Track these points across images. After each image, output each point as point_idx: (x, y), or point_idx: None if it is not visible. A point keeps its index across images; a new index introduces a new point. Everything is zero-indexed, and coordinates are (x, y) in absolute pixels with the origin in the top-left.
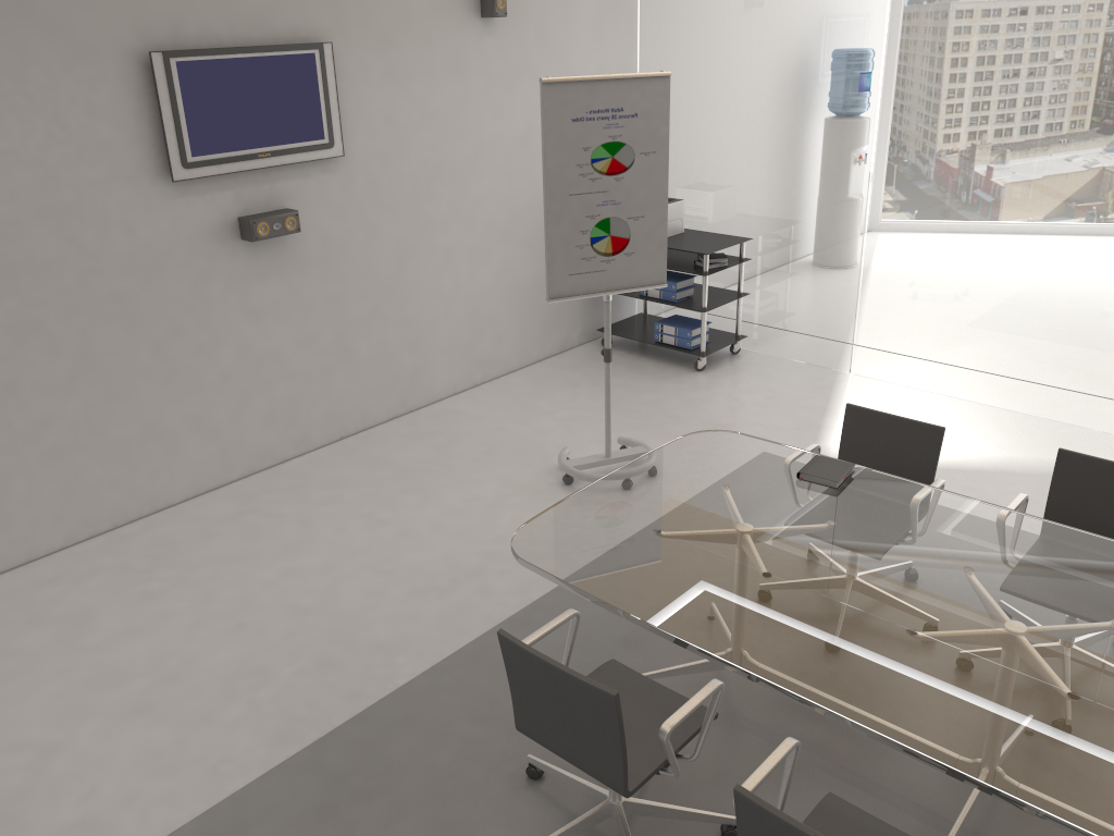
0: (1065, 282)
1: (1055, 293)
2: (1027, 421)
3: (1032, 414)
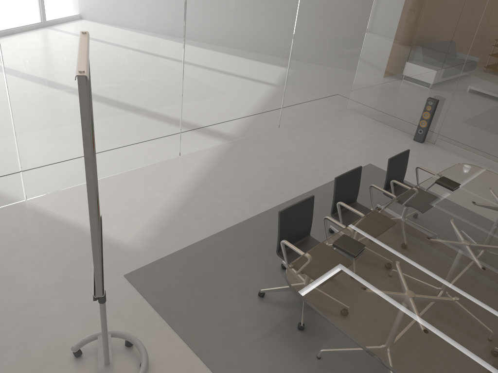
0: (135, 100)
1: (132, 107)
2: (138, 173)
3: (132, 168)
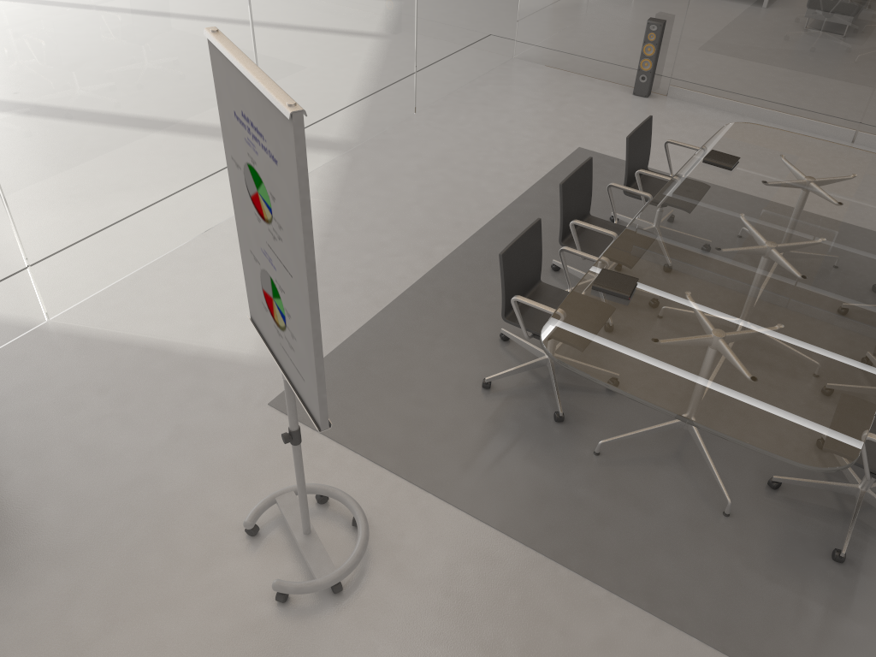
0: (188, 112)
1: (185, 125)
2: (216, 237)
3: (204, 231)
